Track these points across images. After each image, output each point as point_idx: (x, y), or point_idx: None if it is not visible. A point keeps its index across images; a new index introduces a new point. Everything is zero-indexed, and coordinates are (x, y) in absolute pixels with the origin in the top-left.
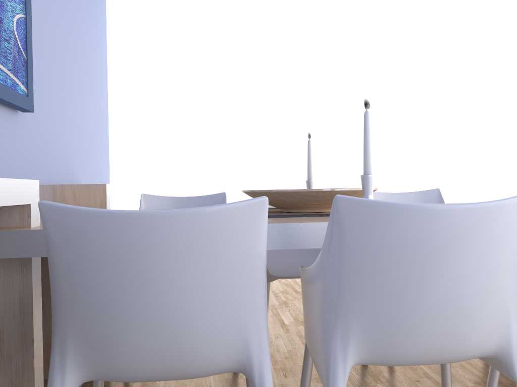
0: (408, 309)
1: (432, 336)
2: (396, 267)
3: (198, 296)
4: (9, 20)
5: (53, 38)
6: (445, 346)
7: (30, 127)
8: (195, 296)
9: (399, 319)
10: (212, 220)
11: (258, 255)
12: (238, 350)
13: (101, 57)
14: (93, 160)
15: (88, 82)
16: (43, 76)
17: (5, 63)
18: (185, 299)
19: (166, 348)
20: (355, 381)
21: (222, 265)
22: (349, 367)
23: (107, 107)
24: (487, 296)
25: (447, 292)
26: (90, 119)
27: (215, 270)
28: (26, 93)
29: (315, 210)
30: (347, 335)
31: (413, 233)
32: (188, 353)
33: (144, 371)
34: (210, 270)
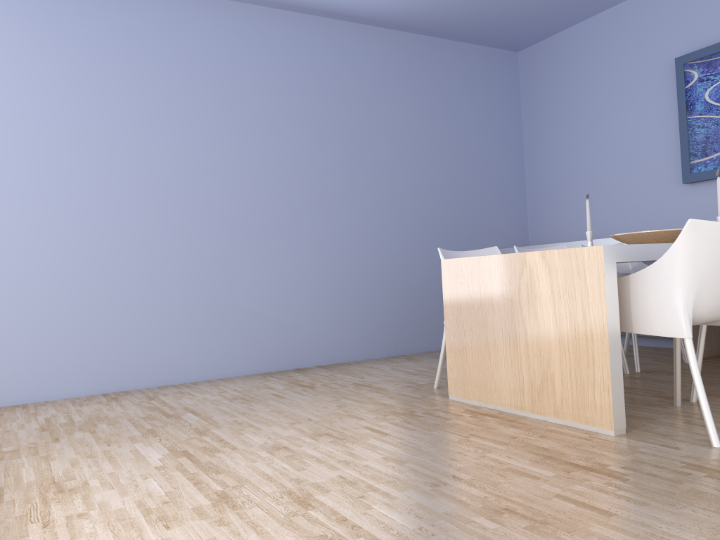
0: None
1: None
2: None
3: None
4: None
5: None
6: None
7: None
8: None
9: None
10: None
11: None
12: None
13: None
14: None
15: None
16: None
17: None
18: None
19: None
20: (671, 393)
21: None
22: None
23: None
24: None
25: None
26: None
27: None
28: None
29: None
30: None
31: None
32: None
33: None
34: None
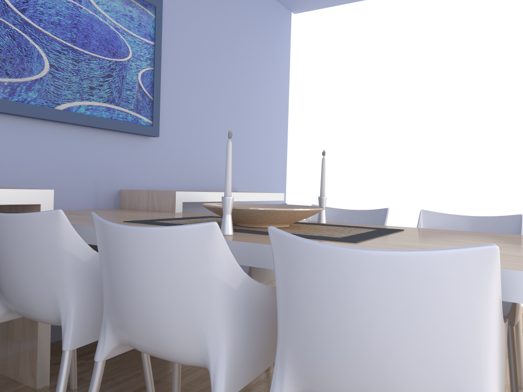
0: (121, 305)
1: (140, 331)
2: (111, 270)
3: (24, 268)
4: (133, 75)
5: (201, 75)
6: (152, 343)
7: (165, 147)
8: (23, 268)
9: (120, 312)
10: (24, 222)
11: (59, 248)
12: (54, 310)
13: (279, 79)
14: (258, 169)
15: (253, 103)
16: (186, 107)
17: (126, 105)
18: (18, 269)
19: (18, 297)
20: None
21: (34, 251)
22: (108, 341)
23: (287, 122)
24: (171, 308)
25: (137, 296)
26: (255, 134)
27: (31, 254)
28: (150, 124)
29: (248, 225)
30: (105, 317)
31: (112, 245)
32: (28, 304)
33: (17, 309)
34: (28, 253)
